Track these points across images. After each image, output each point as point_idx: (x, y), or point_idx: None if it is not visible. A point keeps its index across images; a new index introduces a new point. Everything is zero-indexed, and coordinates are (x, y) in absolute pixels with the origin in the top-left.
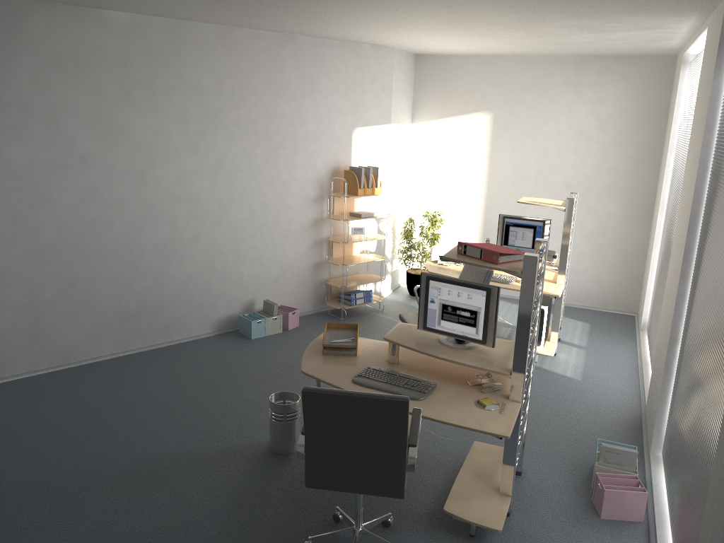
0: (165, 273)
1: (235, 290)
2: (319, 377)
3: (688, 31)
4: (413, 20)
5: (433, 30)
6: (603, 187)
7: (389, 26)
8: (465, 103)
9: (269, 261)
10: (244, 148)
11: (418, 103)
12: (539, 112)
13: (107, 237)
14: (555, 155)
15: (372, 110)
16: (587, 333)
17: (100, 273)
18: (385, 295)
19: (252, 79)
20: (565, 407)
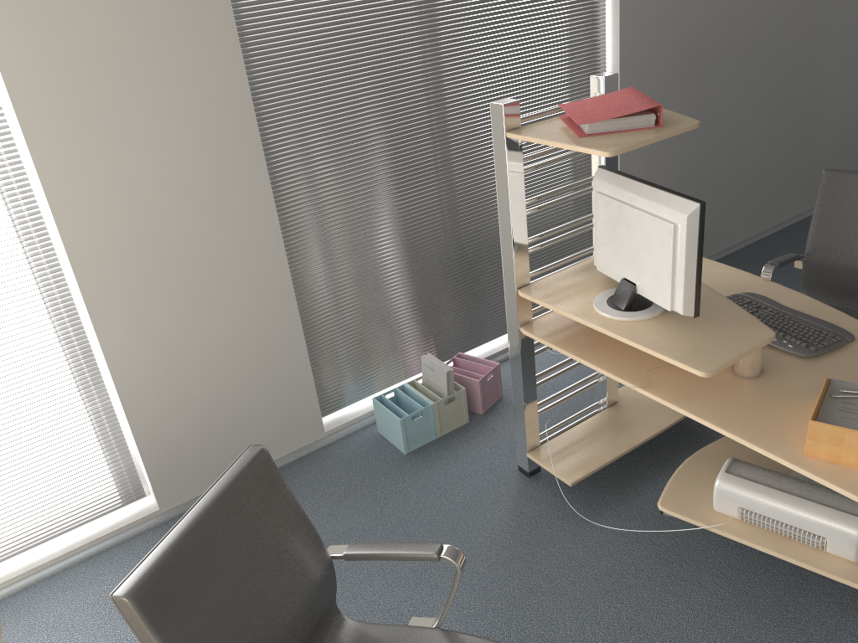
0: None
1: None
2: None
3: None
4: None
5: None
6: None
7: None
8: None
9: None
10: None
11: None
12: None
13: None
14: None
15: None
16: None
17: None
18: None
19: None
20: None
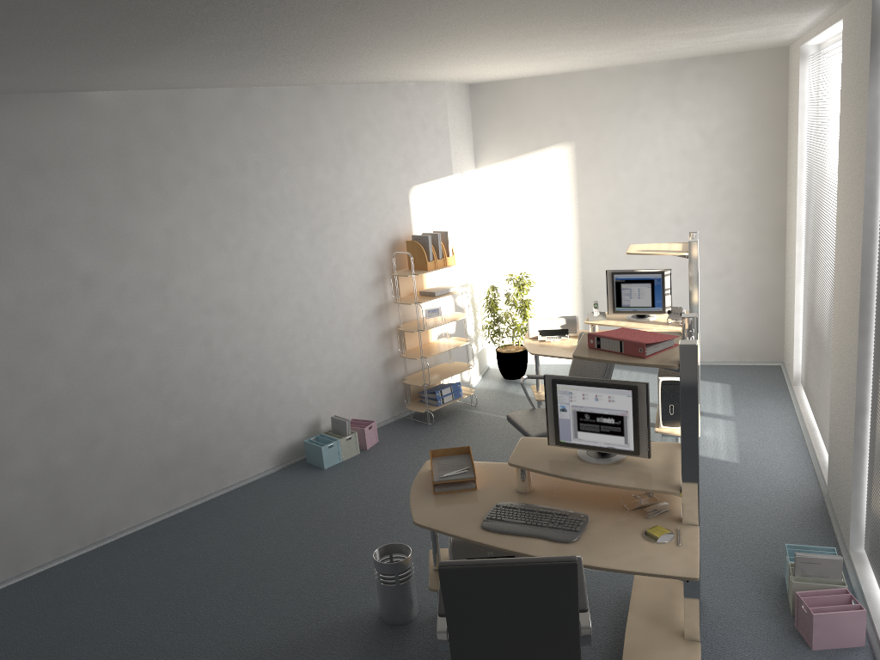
0: (206, 406)
1: (295, 410)
2: (439, 529)
3: (811, 23)
4: (476, 53)
5: (497, 59)
6: (721, 216)
7: (445, 63)
8: (538, 136)
9: (330, 368)
10: (281, 235)
11: (481, 143)
12: (630, 135)
13: (129, 373)
14: (657, 184)
15: (429, 162)
16: (730, 397)
17: (127, 419)
18: (474, 383)
19: (280, 148)
20: (729, 503)
